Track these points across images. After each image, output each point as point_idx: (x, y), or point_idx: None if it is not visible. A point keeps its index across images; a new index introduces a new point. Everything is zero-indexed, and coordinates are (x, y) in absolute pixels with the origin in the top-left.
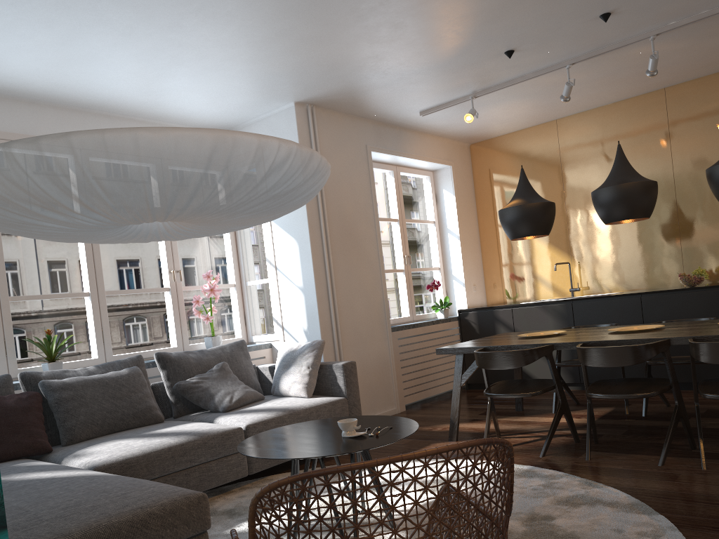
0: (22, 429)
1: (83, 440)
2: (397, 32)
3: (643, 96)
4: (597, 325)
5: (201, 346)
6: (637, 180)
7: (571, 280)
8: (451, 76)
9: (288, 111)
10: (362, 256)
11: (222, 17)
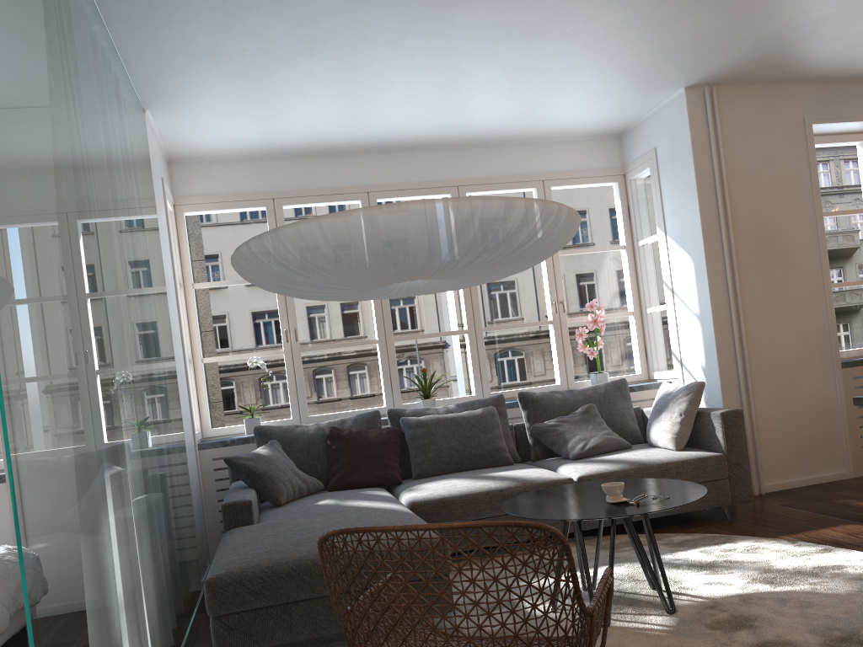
0: (377, 460)
1: (430, 475)
2: None
3: None
4: None
5: (588, 383)
6: None
7: None
8: None
9: (678, 99)
10: (792, 269)
11: (537, 32)
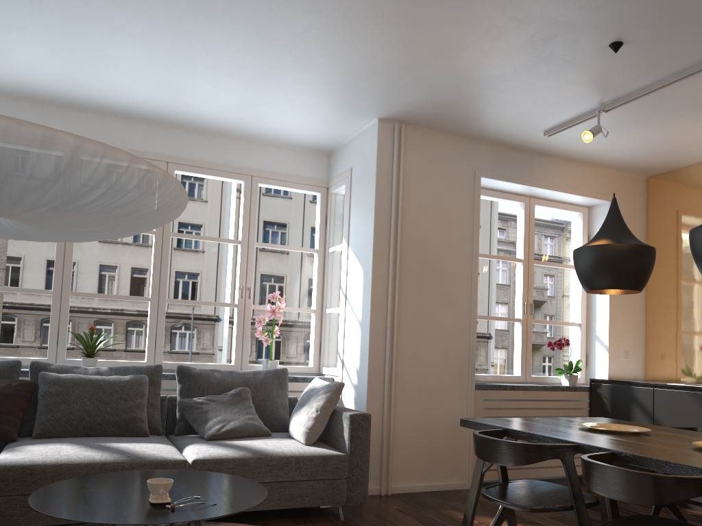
0: None
1: (53, 436)
2: (435, 24)
3: None
4: None
5: (261, 368)
6: None
7: None
8: (554, 83)
9: (372, 128)
10: (446, 296)
11: (222, 17)
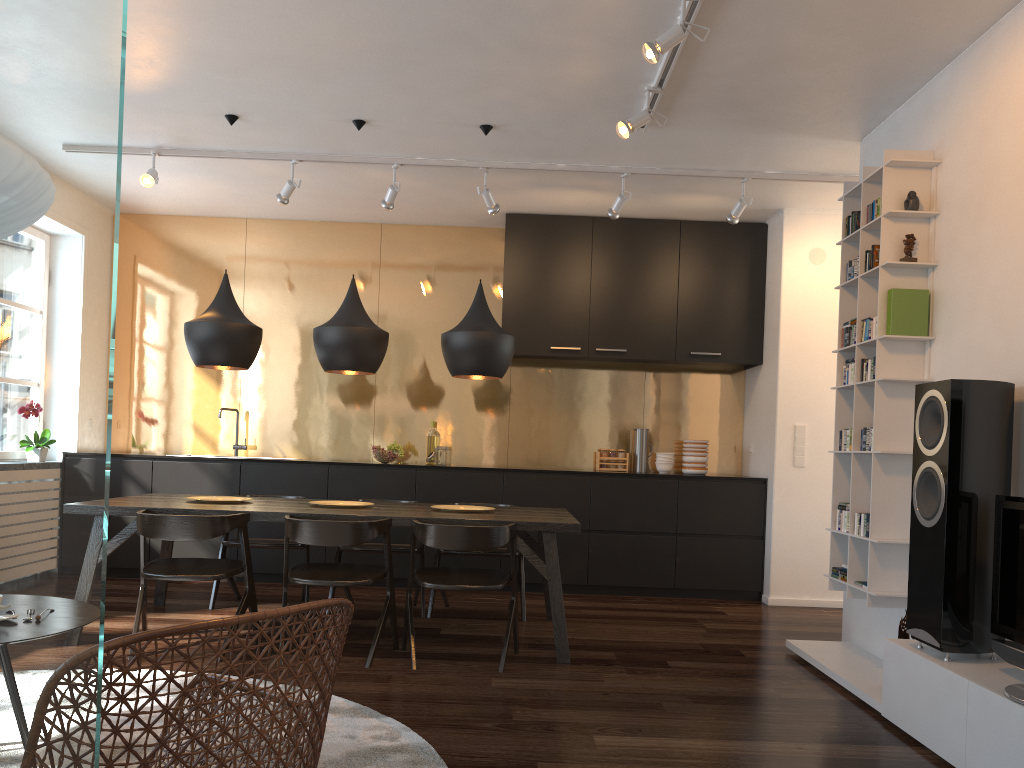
0: None
1: None
2: None
3: (357, 225)
4: (279, 497)
5: None
6: (371, 327)
7: (237, 433)
8: (139, 116)
9: None
10: None
11: None
